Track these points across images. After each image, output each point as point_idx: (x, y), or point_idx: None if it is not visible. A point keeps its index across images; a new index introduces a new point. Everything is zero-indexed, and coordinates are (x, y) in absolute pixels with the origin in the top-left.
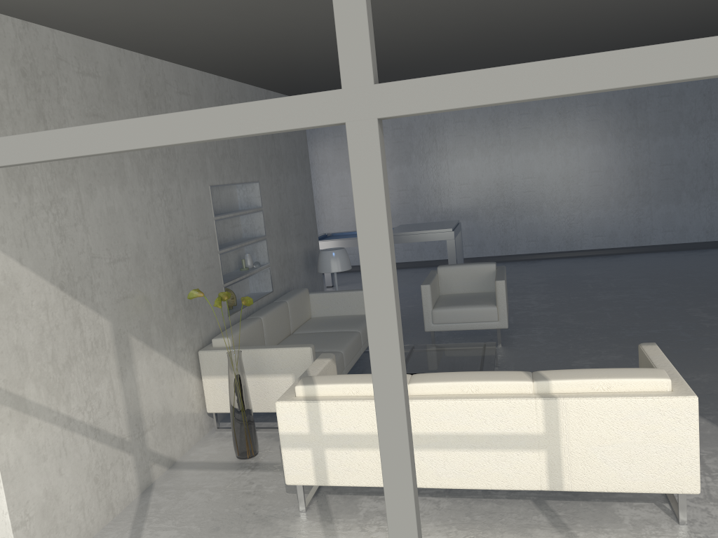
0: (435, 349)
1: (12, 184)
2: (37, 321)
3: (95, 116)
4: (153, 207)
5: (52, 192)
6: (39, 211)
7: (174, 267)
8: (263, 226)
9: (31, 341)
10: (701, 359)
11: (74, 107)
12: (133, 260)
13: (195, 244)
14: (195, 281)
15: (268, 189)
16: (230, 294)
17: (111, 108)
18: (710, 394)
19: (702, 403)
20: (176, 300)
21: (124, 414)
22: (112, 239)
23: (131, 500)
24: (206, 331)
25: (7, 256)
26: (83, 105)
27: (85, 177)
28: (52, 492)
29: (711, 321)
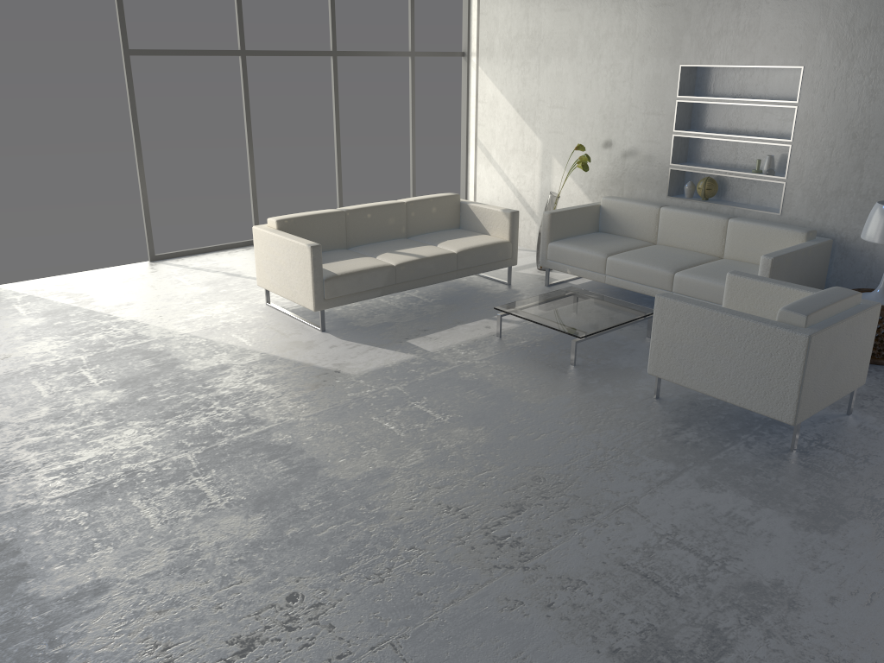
0: (612, 314)
1: (505, 53)
2: (502, 123)
3: (562, 10)
4: (597, 76)
5: (523, 59)
6: (514, 68)
7: (607, 127)
8: (793, 128)
9: (498, 131)
10: (369, 446)
11: (548, 6)
12: (568, 110)
13: (639, 116)
14: (628, 147)
15: (833, 80)
16: (585, 157)
17: (576, 2)
18: (314, 389)
19: (313, 376)
20: (601, 153)
21: (538, 199)
22: (555, 93)
23: (530, 248)
24: (630, 193)
25: (496, 88)
26: (554, 4)
27: (545, 51)
28: (493, 205)
29: (462, 596)
